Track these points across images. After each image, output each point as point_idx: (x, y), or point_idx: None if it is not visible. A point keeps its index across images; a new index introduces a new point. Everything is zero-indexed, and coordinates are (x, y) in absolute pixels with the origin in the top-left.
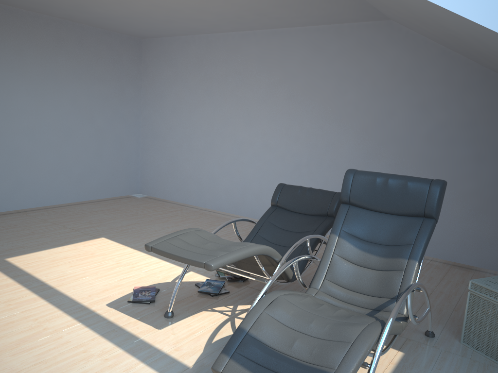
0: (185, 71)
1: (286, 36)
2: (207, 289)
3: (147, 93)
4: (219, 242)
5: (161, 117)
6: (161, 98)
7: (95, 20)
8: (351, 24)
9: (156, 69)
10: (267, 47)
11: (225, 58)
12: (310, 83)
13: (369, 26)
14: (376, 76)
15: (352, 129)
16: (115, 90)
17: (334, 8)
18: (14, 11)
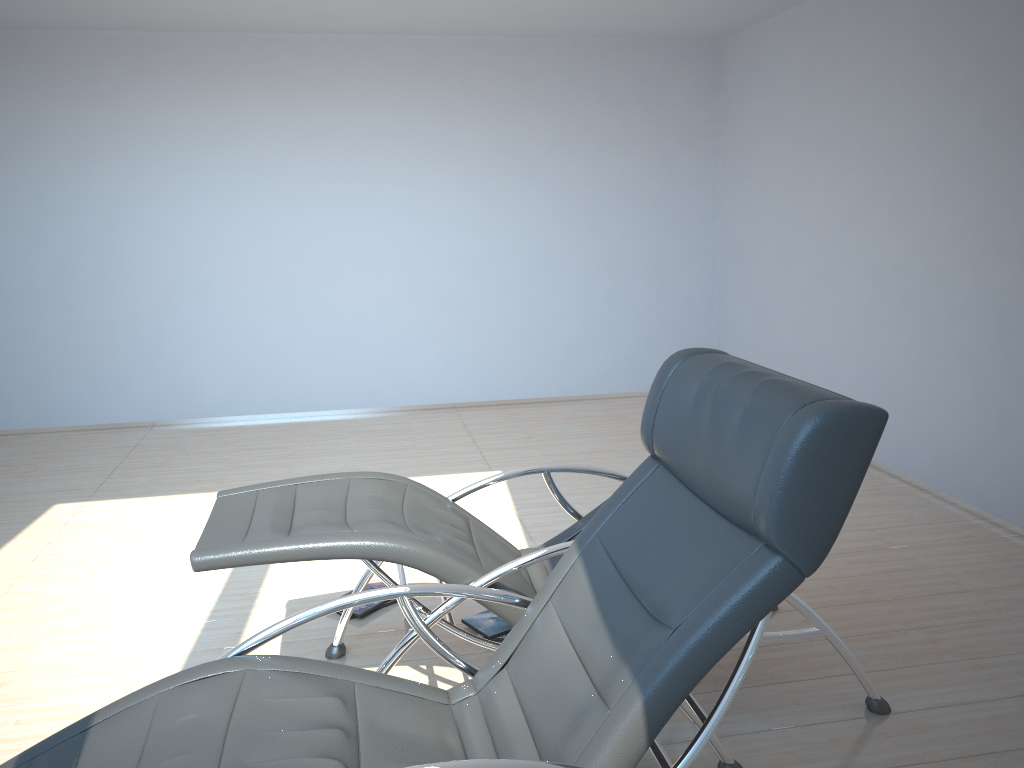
0: (784, 98)
1: None
2: (485, 620)
3: (727, 162)
4: (350, 512)
5: (747, 215)
6: (747, 169)
7: (576, 25)
8: None
9: (740, 104)
10: None
11: (853, 48)
12: None
13: None
14: None
15: None
16: (652, 164)
17: None
18: (439, 43)
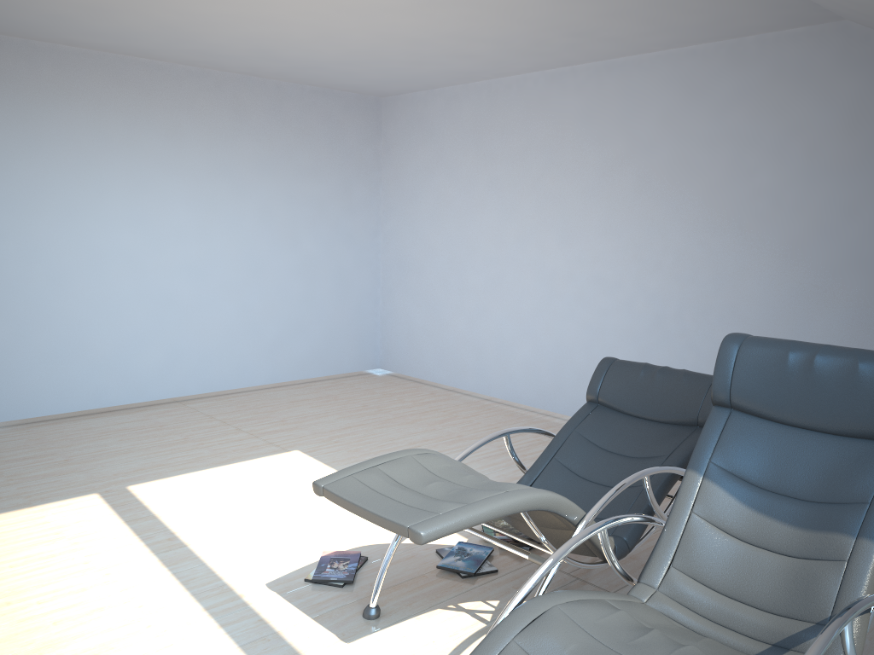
0: (453, 149)
1: (633, 71)
2: (455, 562)
3: (390, 192)
4: (456, 481)
5: (414, 233)
6: (414, 199)
7: (295, 72)
8: (761, 36)
9: (404, 149)
10: (598, 95)
11: (521, 121)
12: (680, 157)
13: (799, 37)
14: (816, 135)
15: (768, 245)
16: (335, 190)
17: (719, 9)
18: (166, 68)
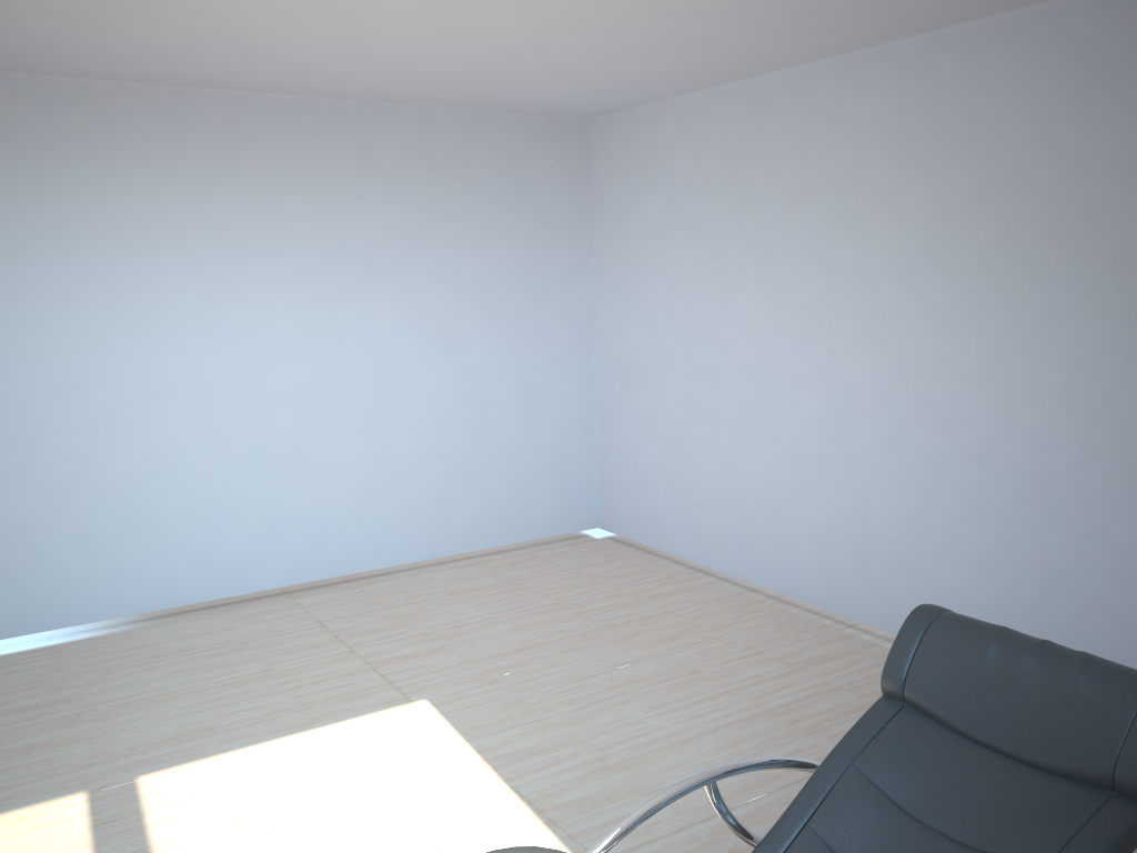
0: (693, 194)
1: (986, 46)
2: None
3: (605, 262)
4: None
5: (640, 326)
6: (638, 273)
7: (440, 92)
8: None
9: (623, 197)
10: (923, 91)
11: (797, 144)
12: (1075, 194)
13: None
14: None
15: None
16: (519, 264)
17: None
18: (248, 101)
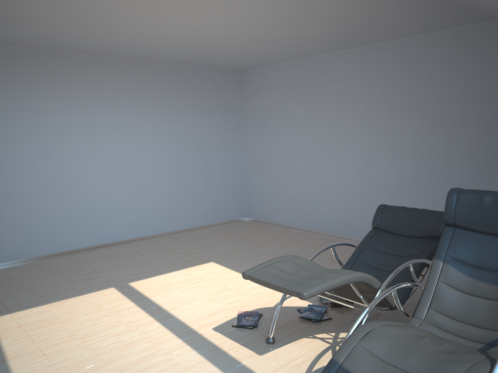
0: (283, 96)
1: (383, 51)
2: (308, 314)
3: (249, 121)
4: (314, 269)
5: (263, 143)
6: (262, 124)
7: (198, 60)
8: (453, 29)
9: (256, 97)
10: (363, 64)
11: (321, 80)
12: (411, 95)
13: (474, 29)
14: (486, 80)
15: (463, 141)
16: (220, 121)
17: (430, 17)
18: (131, 62)
